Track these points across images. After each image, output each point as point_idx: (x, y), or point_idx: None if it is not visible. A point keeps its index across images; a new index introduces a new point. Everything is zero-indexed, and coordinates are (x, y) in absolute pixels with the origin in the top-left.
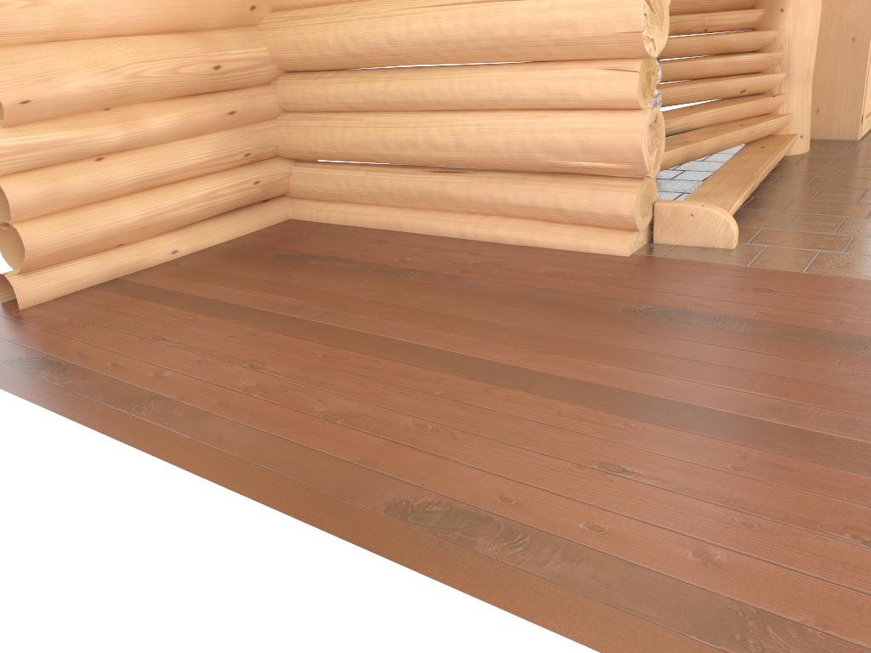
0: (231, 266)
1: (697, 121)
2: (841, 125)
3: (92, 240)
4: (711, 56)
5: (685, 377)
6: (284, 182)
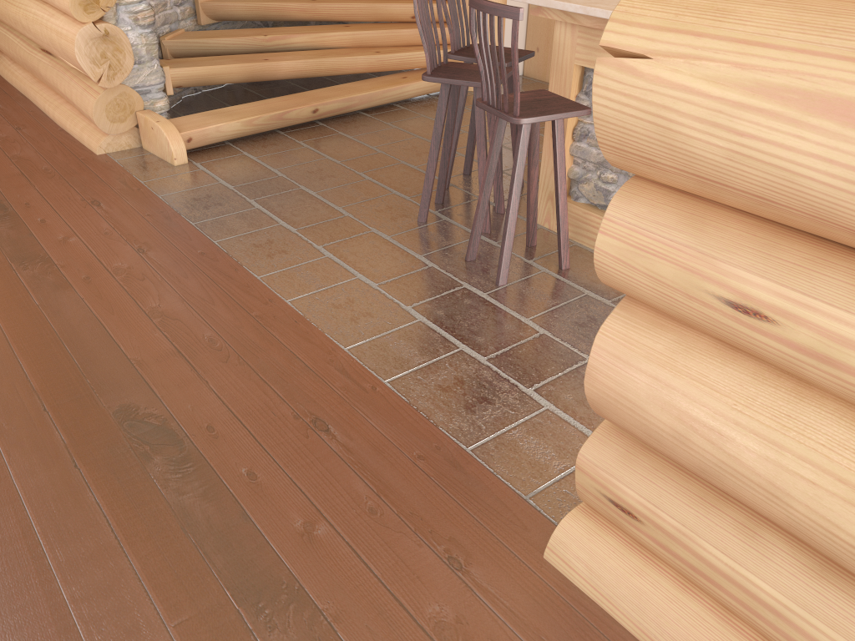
0: None
1: (328, 40)
2: None
3: None
4: None
5: None
6: None
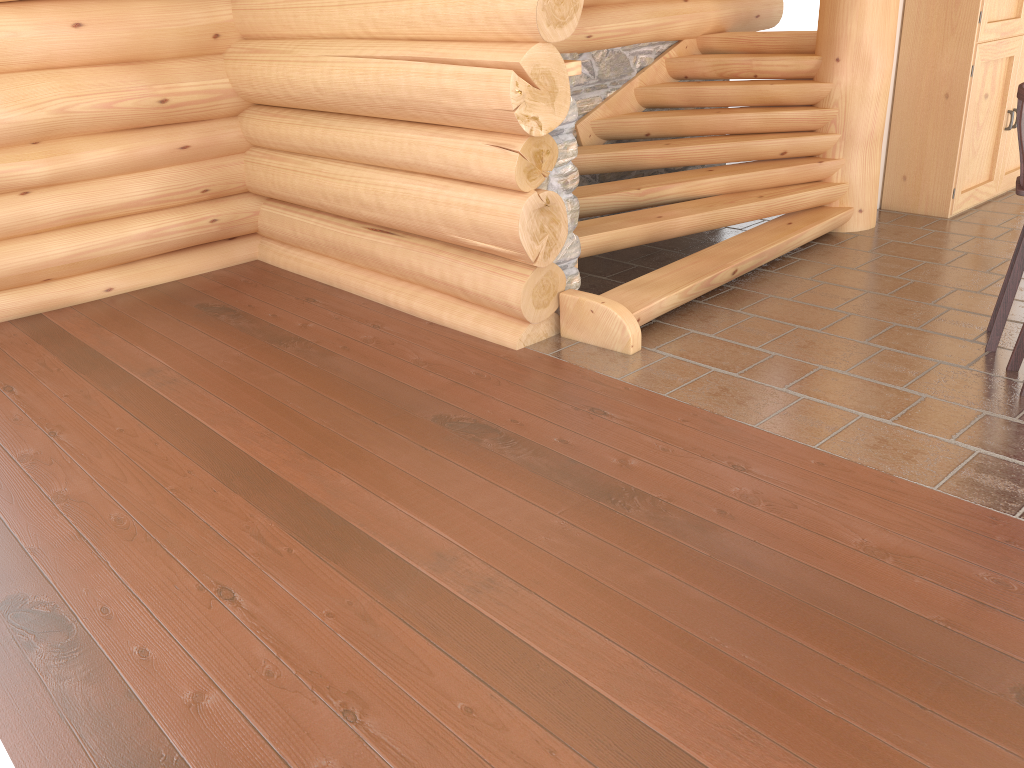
0: (148, 312)
1: (703, 188)
2: (930, 198)
3: (10, 274)
4: (755, 108)
5: (402, 505)
6: (250, 221)
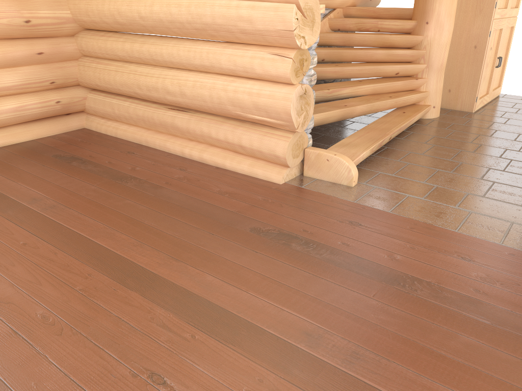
0: (19, 160)
1: (360, 91)
2: (463, 101)
3: None
4: (380, 48)
5: (260, 295)
6: (81, 103)
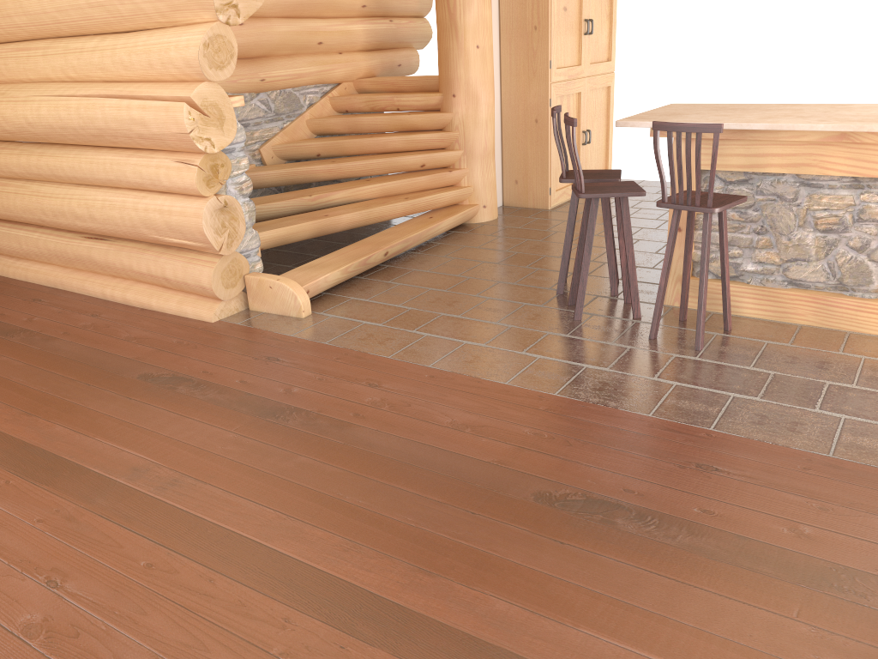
0: None
1: (362, 193)
2: (535, 195)
3: None
4: (400, 133)
5: (107, 439)
6: None
